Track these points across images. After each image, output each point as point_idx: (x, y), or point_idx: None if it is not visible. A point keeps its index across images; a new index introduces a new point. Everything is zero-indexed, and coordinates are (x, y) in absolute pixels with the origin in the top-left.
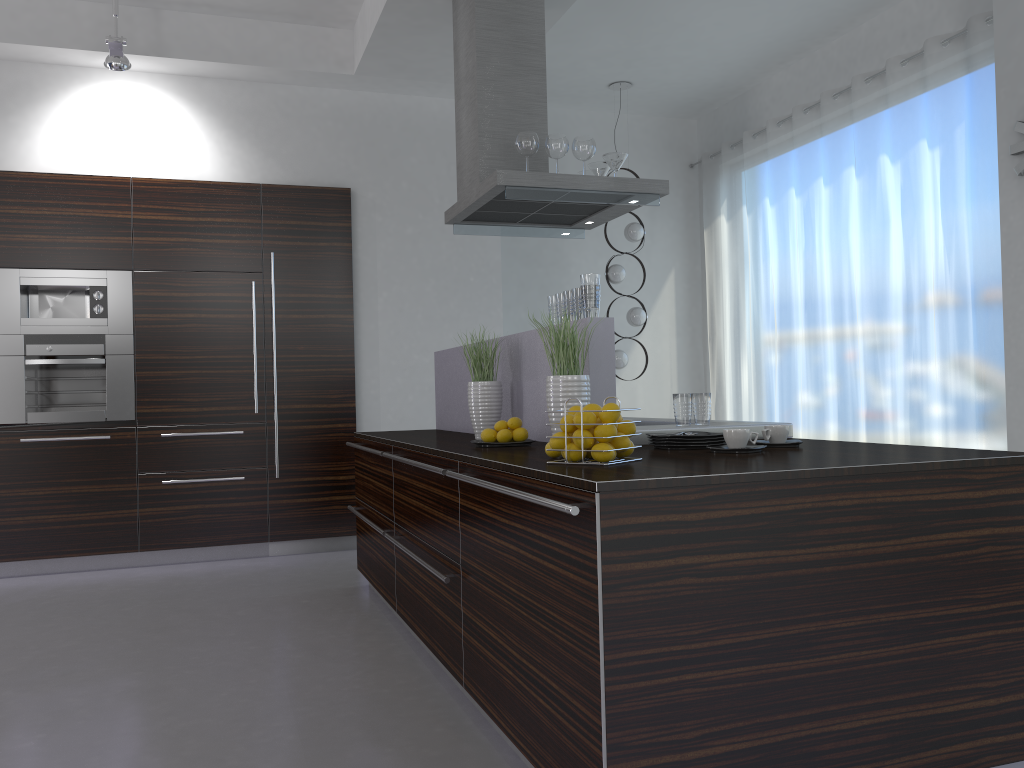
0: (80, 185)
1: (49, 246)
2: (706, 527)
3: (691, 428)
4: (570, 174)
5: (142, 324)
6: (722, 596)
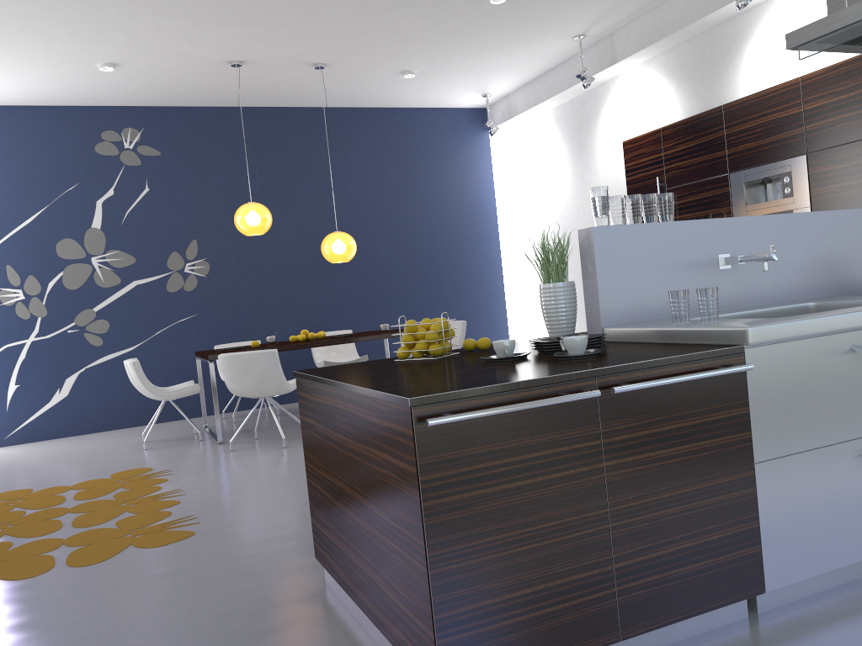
0: (769, 96)
1: (756, 149)
2: (313, 405)
3: (652, 328)
4: (861, 0)
5: (815, 197)
6: (320, 447)
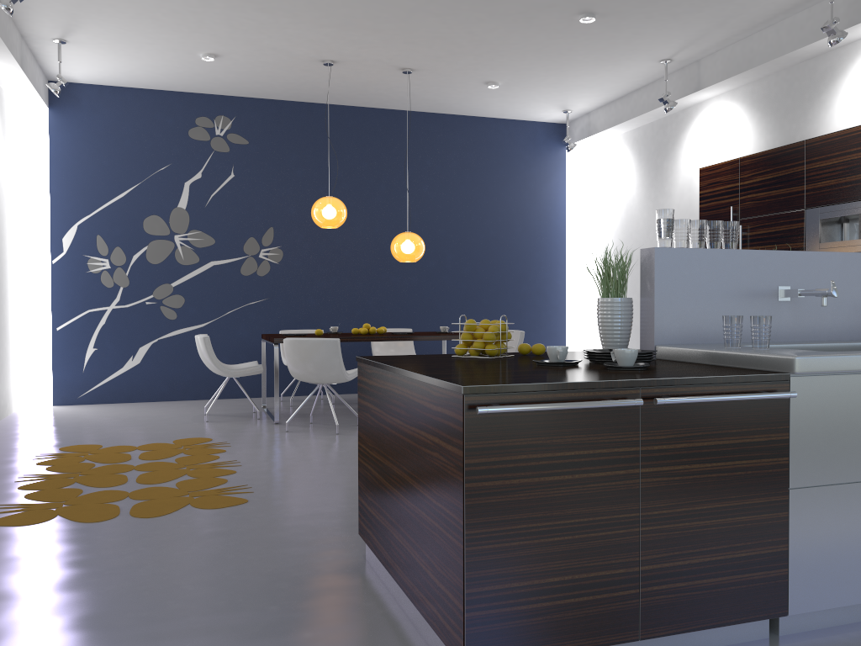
0: (854, 135)
1: (835, 187)
2: (371, 389)
3: (702, 350)
4: None
5: None
6: (374, 429)
